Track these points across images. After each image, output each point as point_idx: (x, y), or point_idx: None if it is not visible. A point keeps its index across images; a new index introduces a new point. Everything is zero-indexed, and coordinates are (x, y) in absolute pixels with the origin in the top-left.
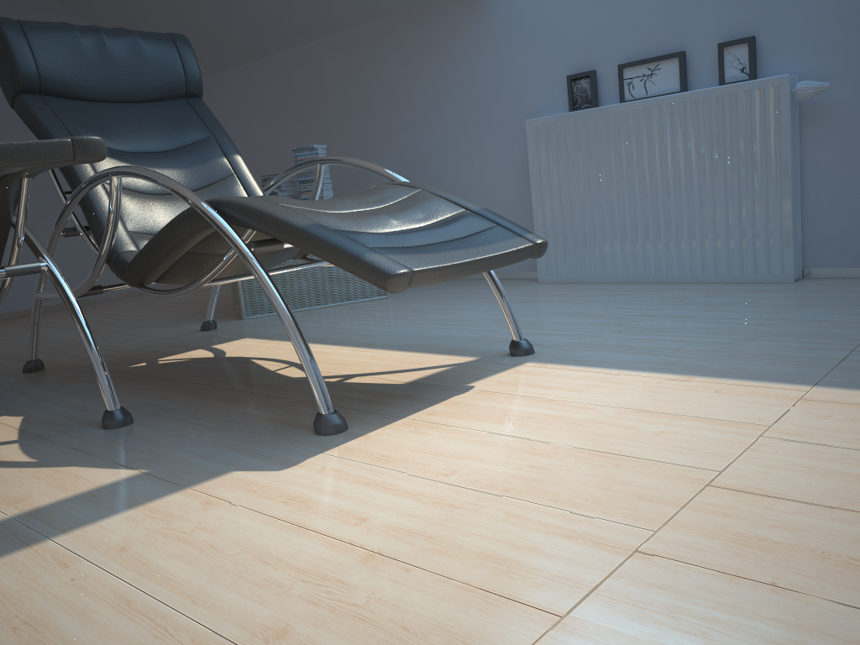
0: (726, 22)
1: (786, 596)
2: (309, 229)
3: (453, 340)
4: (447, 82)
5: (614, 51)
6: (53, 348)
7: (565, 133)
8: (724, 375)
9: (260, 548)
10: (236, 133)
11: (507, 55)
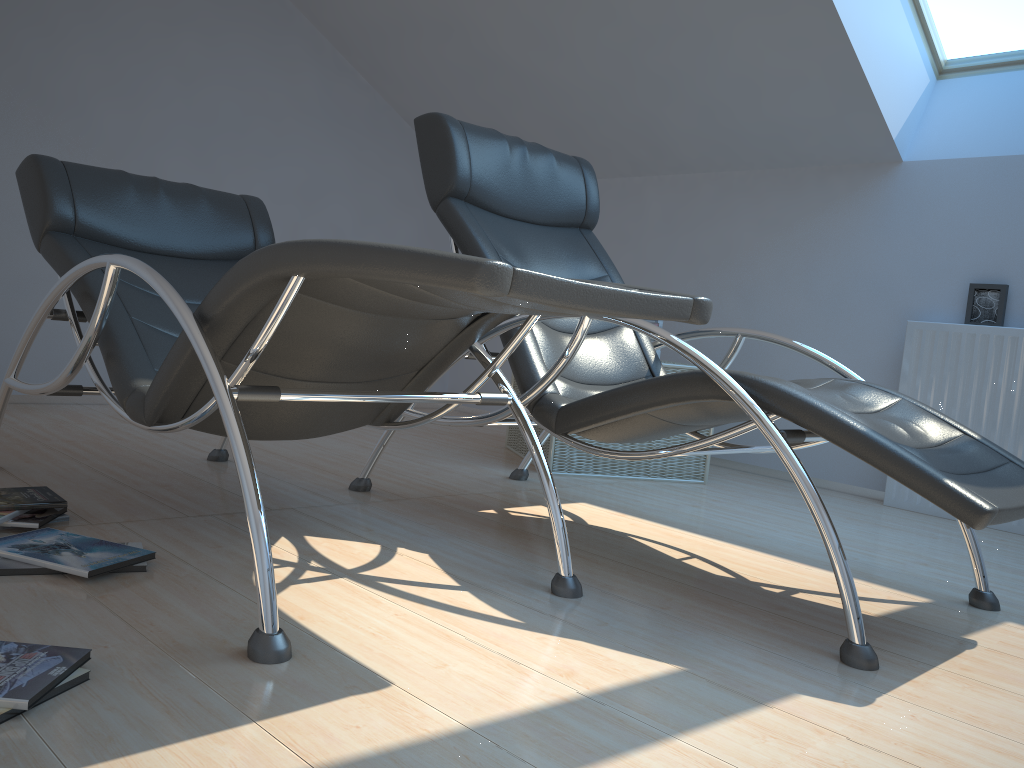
0: None
1: None
2: (871, 435)
3: (868, 566)
4: (805, 256)
5: None
6: (346, 462)
7: (958, 346)
8: None
9: None
10: None
11: (892, 244)
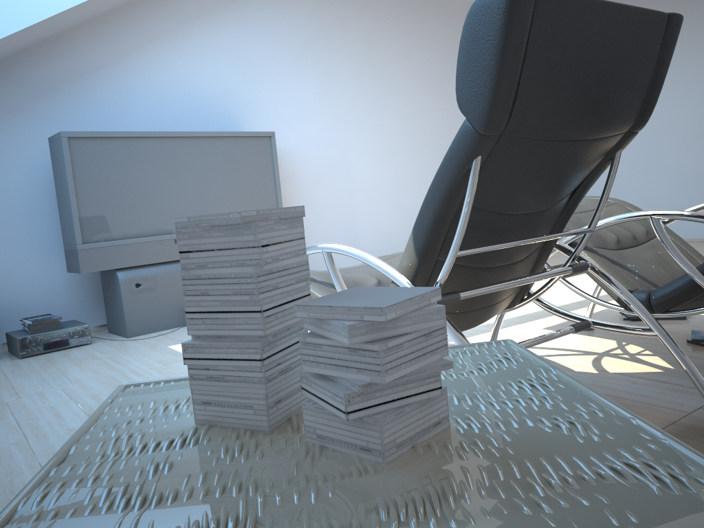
0: None
1: None
2: None
3: None
4: None
5: None
6: None
7: None
8: None
9: None
10: None
11: None
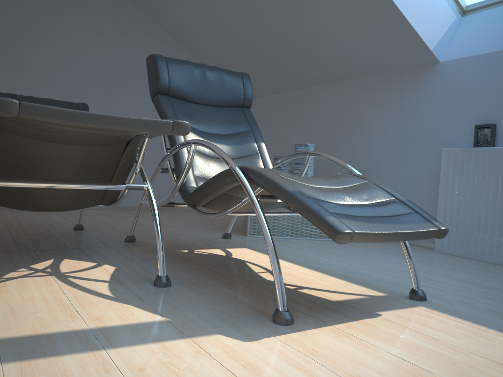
0: None
1: None
2: (294, 194)
3: (372, 278)
4: (394, 118)
5: None
6: (143, 231)
7: (468, 160)
8: None
9: None
10: (265, 130)
11: (436, 107)
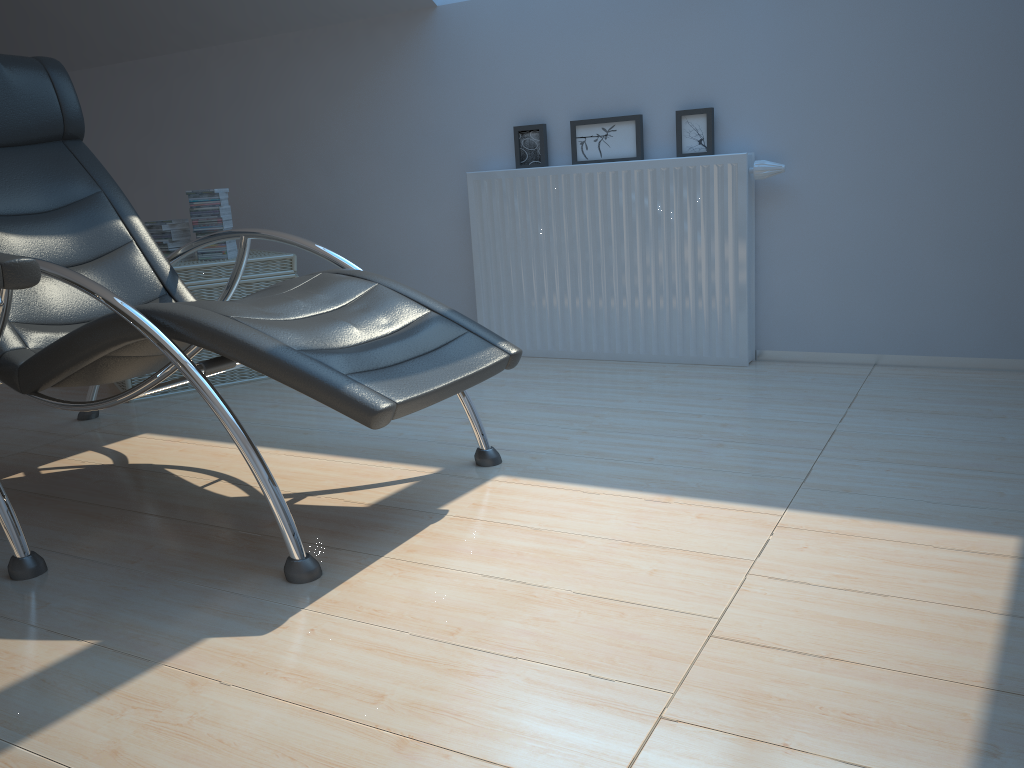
0: (684, 88)
1: (798, 758)
2: (276, 354)
3: (406, 441)
4: (372, 117)
5: (566, 105)
6: None
7: (512, 192)
8: (701, 495)
9: (279, 740)
10: (93, 150)
11: (445, 95)
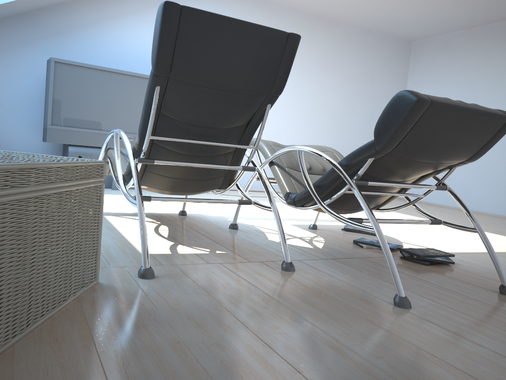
0: None
1: None
2: None
3: None
4: None
5: None
6: (295, 302)
7: None
8: None
9: (213, 210)
10: None
11: None
